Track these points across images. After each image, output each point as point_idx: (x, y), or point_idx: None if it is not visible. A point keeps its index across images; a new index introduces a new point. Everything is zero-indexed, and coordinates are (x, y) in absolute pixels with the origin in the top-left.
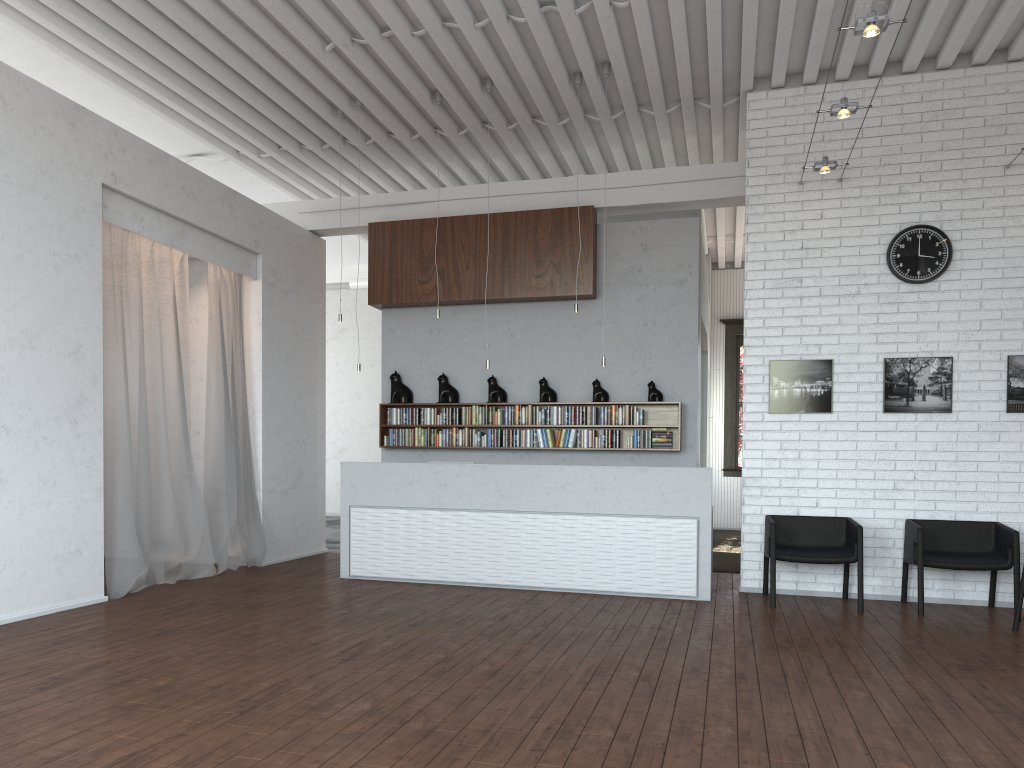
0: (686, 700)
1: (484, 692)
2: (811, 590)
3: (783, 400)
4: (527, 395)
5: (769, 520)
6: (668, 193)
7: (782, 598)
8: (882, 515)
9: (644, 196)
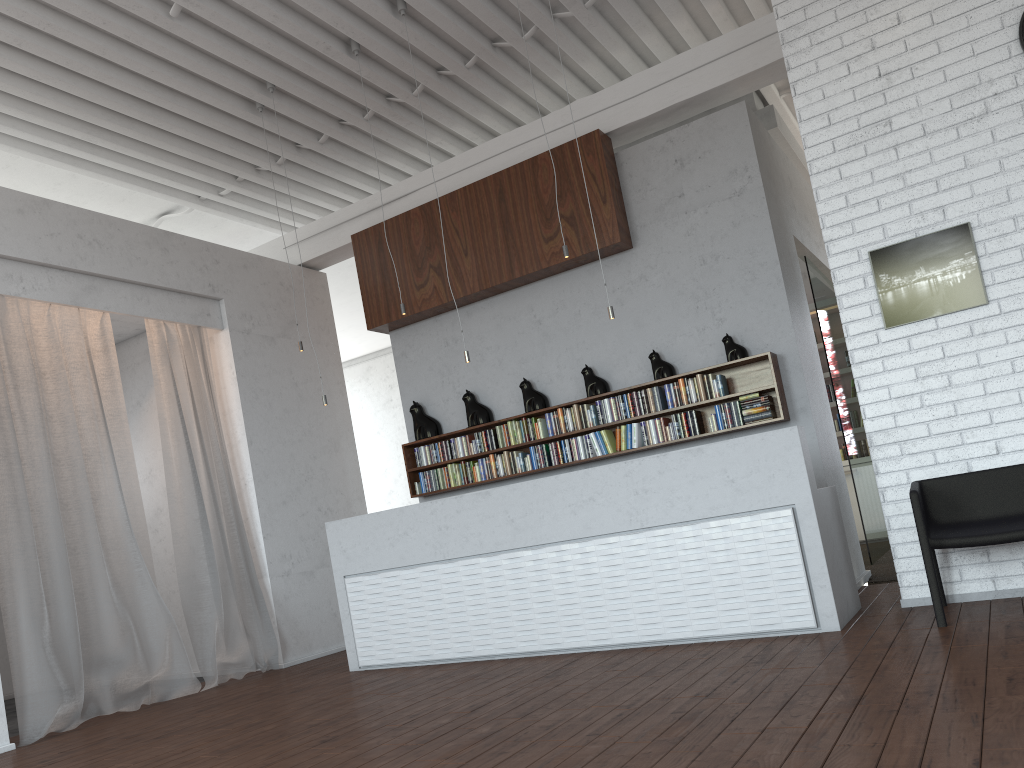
0: None
1: None
2: (1021, 587)
3: (903, 304)
4: (573, 393)
5: (910, 488)
6: (695, 83)
7: (969, 608)
8: None
9: (664, 97)
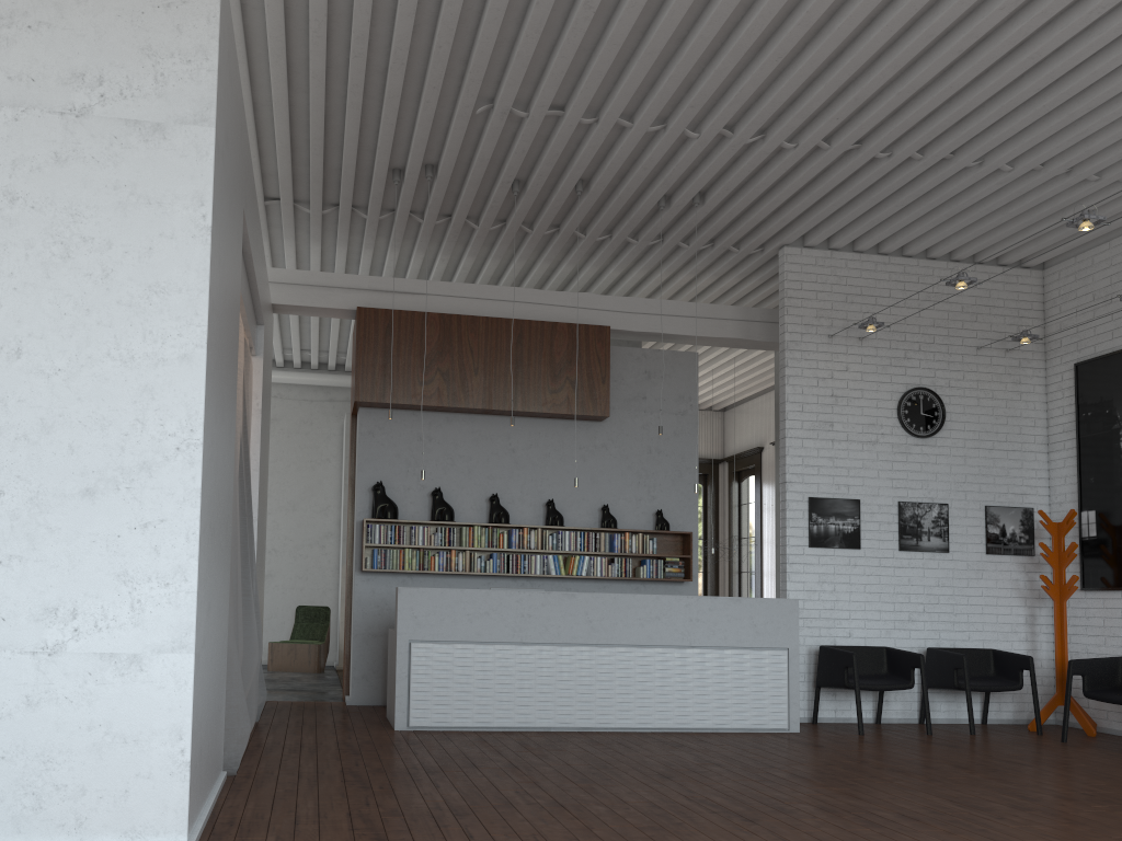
0: (1114, 824)
1: (972, 837)
2: (847, 717)
3: (821, 535)
4: (529, 517)
5: (841, 650)
6: (673, 325)
7: (838, 726)
8: (901, 644)
9: (651, 324)
